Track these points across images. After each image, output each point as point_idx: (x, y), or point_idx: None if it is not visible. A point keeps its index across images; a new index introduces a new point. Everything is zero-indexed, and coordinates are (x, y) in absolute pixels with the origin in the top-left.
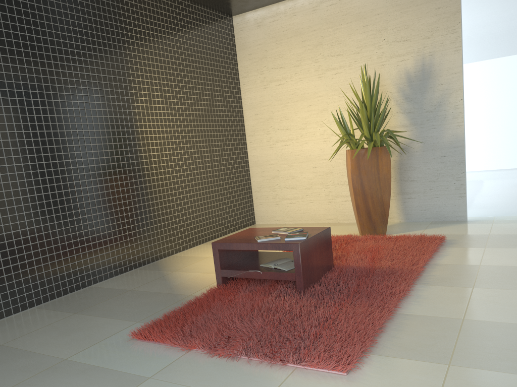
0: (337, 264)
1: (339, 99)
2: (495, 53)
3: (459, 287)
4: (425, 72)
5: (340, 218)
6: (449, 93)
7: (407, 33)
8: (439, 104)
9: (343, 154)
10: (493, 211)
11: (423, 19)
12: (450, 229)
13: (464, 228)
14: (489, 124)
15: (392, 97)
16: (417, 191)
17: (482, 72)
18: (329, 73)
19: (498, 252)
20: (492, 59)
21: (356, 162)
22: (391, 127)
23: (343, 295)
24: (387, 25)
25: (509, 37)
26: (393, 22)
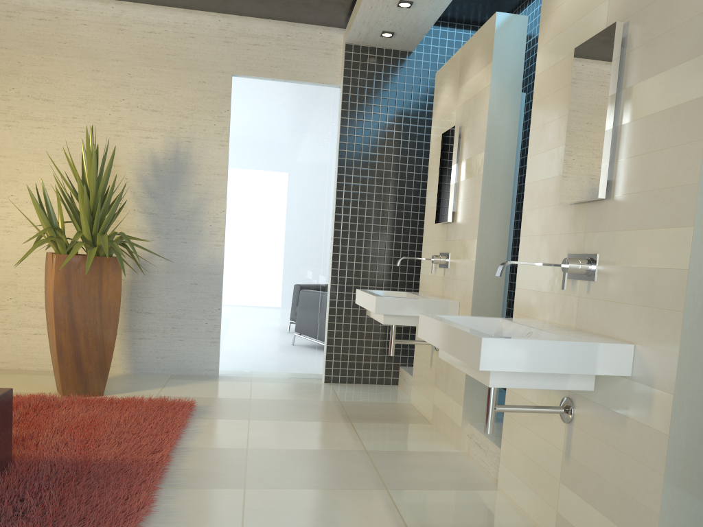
0: (18, 455)
1: (41, 168)
2: (268, 162)
3: (226, 489)
4: (179, 162)
5: (23, 362)
6: (209, 200)
7: (159, 101)
8: (194, 210)
9: (39, 258)
10: (252, 365)
11: (182, 90)
12: (199, 388)
13: (217, 387)
14: (255, 251)
15: (128, 186)
16: (154, 329)
17: (251, 182)
18: (27, 124)
19: (266, 427)
20: (263, 169)
21: (65, 275)
22: (123, 230)
23: (32, 521)
24: (130, 81)
25: (284, 146)
26: (139, 79)
